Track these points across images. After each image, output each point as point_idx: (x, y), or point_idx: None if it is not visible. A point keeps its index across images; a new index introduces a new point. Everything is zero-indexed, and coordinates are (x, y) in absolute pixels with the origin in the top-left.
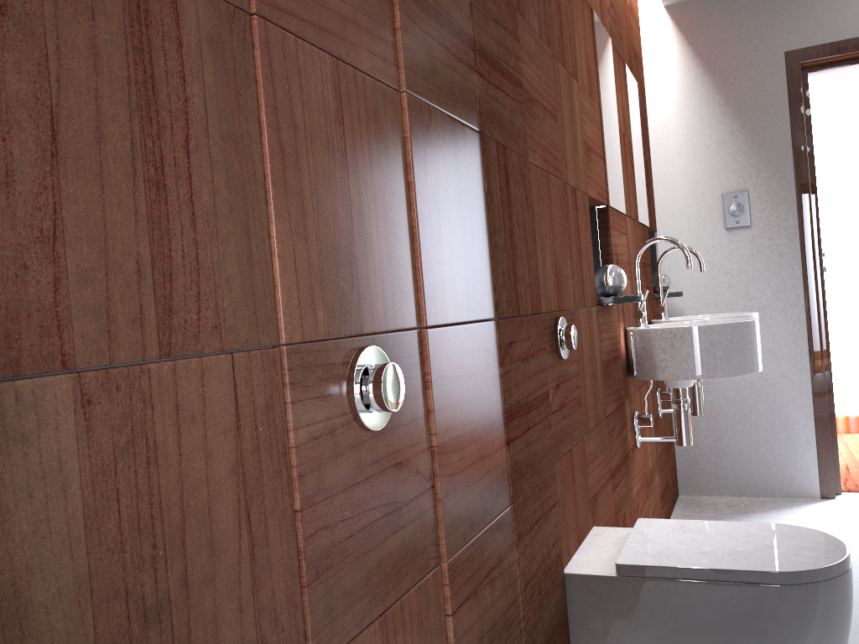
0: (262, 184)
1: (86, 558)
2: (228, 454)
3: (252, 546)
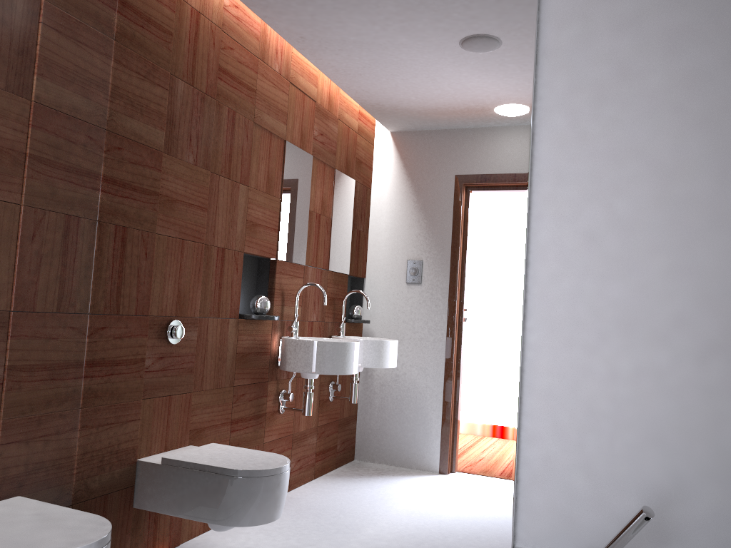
0: None
1: None
2: None
3: None
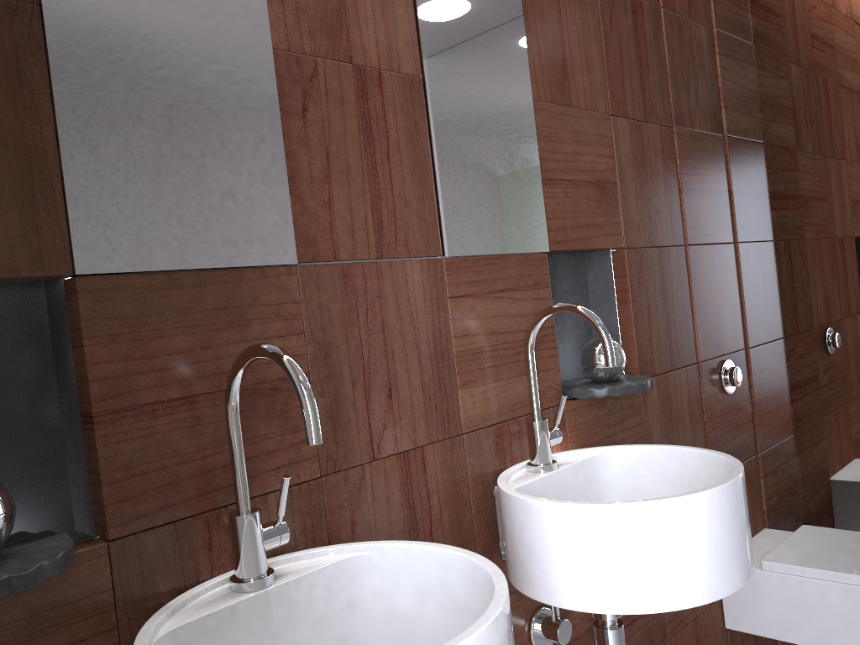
0: (691, 306)
1: (660, 426)
2: (686, 400)
3: (693, 431)
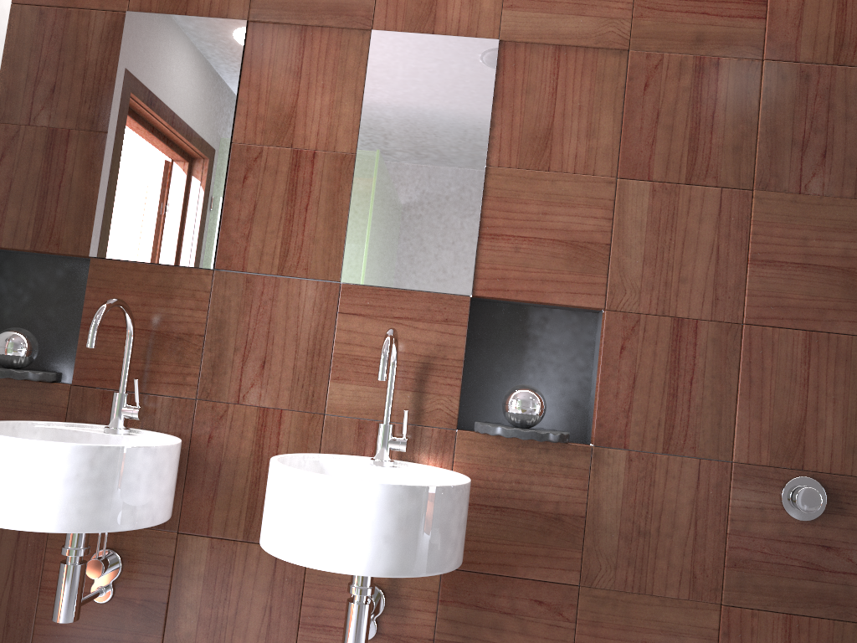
0: (734, 394)
1: (621, 504)
2: (689, 495)
3: (695, 534)
